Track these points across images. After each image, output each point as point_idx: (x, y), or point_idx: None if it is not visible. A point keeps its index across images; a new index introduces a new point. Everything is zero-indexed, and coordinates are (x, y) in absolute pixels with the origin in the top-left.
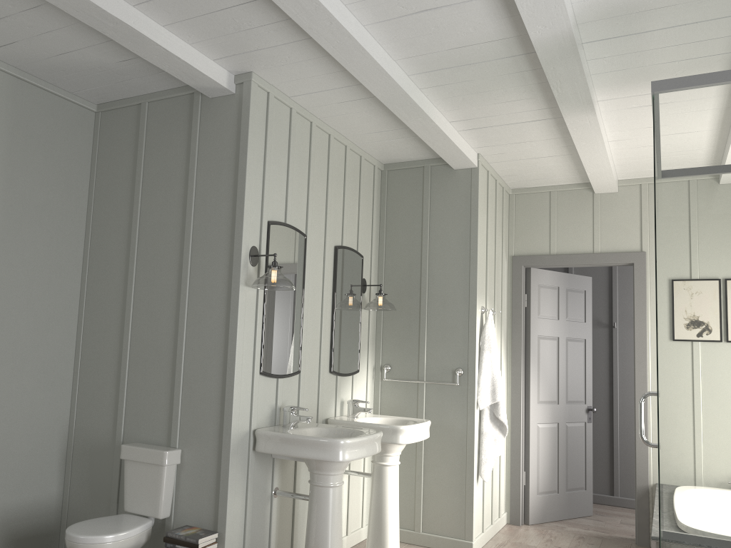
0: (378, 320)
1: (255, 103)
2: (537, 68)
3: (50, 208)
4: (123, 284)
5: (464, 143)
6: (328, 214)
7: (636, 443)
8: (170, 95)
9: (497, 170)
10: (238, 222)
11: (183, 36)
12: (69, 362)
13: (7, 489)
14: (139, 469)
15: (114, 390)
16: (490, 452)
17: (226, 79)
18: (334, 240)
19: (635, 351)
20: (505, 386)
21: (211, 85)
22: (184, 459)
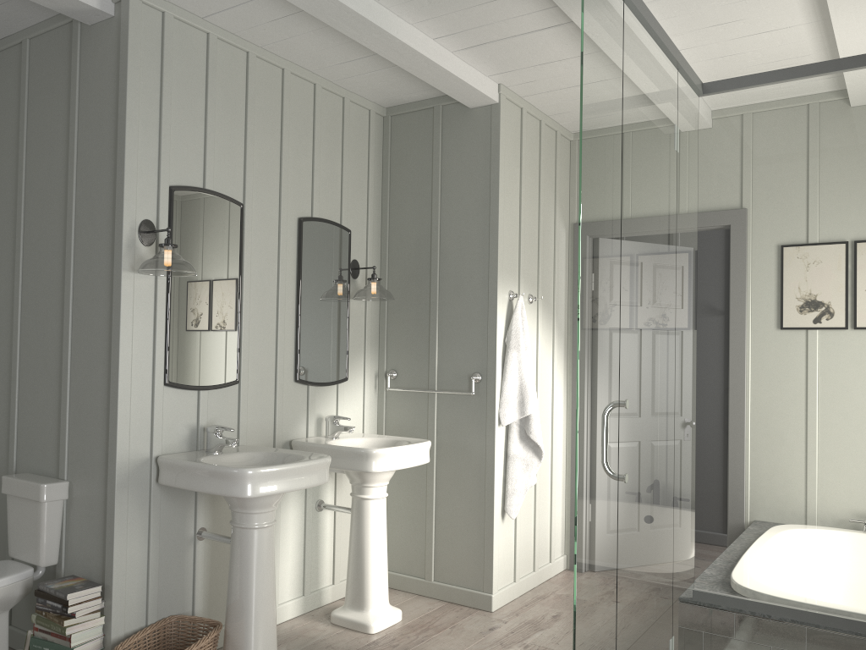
0: (382, 313)
1: (139, 26)
2: None
3: None
4: (12, 276)
5: (468, 69)
6: (284, 176)
7: None
8: (49, 26)
9: (539, 106)
10: (118, 188)
11: None
12: None
13: None
14: (20, 506)
15: (7, 409)
16: (520, 480)
17: None
18: (297, 210)
19: None
20: (562, 395)
21: (76, 6)
22: (73, 493)
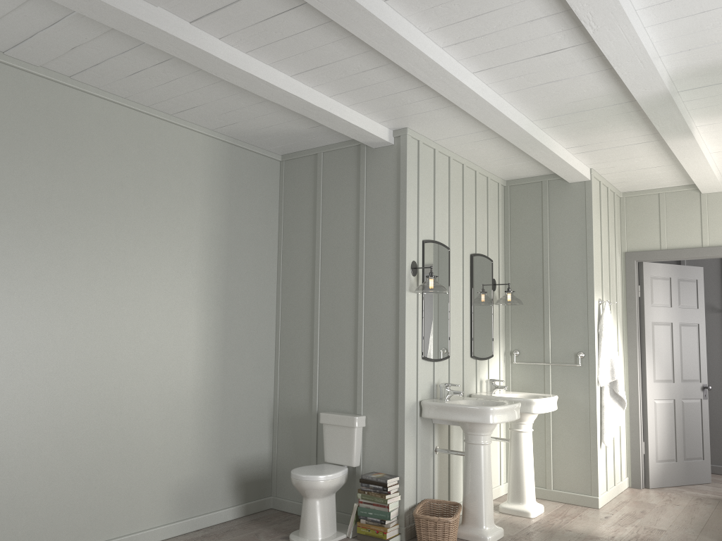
0: (506, 312)
1: (410, 150)
2: (640, 109)
3: (255, 238)
4: (311, 292)
5: (578, 162)
6: (464, 229)
7: None
8: (340, 147)
9: (608, 179)
10: (401, 243)
11: (360, 110)
12: (272, 353)
13: (239, 445)
14: (335, 431)
15: (308, 373)
16: (611, 422)
17: (387, 135)
18: (469, 250)
19: None
20: (622, 367)
21: (377, 140)
22: (368, 423)
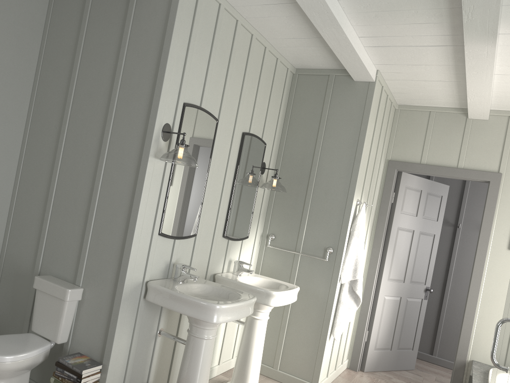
0: (271, 197)
1: None
2: None
3: (0, 65)
4: (56, 140)
5: (367, 58)
6: (241, 104)
7: (462, 326)
8: None
9: (390, 87)
10: (155, 100)
11: None
12: (6, 199)
13: None
14: (46, 300)
15: (38, 228)
16: (344, 317)
17: None
18: (243, 127)
19: (476, 253)
20: (364, 263)
21: None
22: (85, 296)
